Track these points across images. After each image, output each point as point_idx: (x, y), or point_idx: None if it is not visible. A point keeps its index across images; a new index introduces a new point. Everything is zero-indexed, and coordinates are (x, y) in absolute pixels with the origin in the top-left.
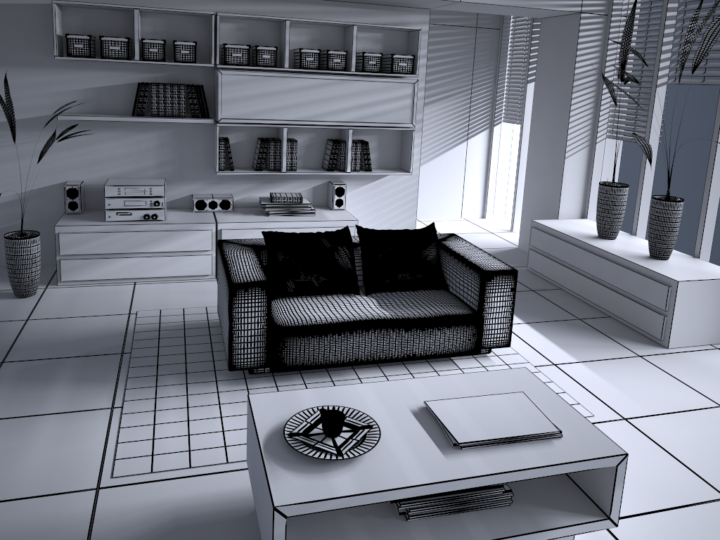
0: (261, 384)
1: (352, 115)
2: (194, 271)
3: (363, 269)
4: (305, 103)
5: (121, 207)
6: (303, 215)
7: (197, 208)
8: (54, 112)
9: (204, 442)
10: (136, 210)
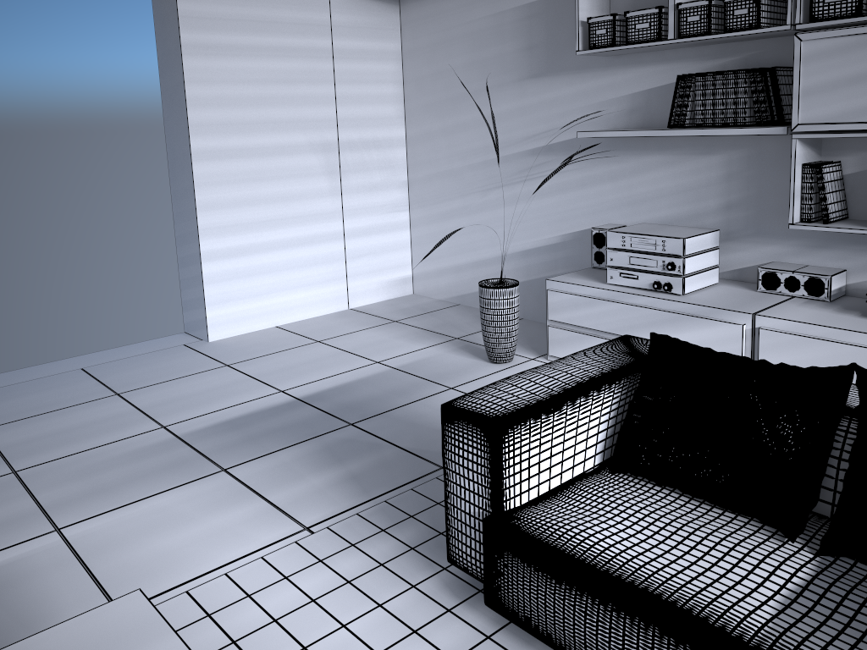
0: (477, 618)
1: None
2: None
3: (842, 484)
4: None
5: (626, 265)
6: None
7: (763, 286)
8: (562, 127)
9: (263, 645)
10: (643, 273)
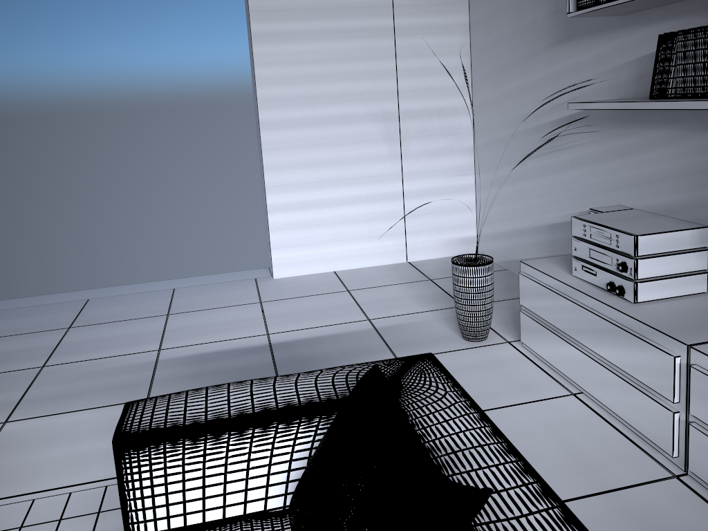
0: None
1: None
2: (645, 428)
3: None
4: None
5: (586, 257)
6: None
7: None
8: (544, 99)
9: None
10: (600, 269)
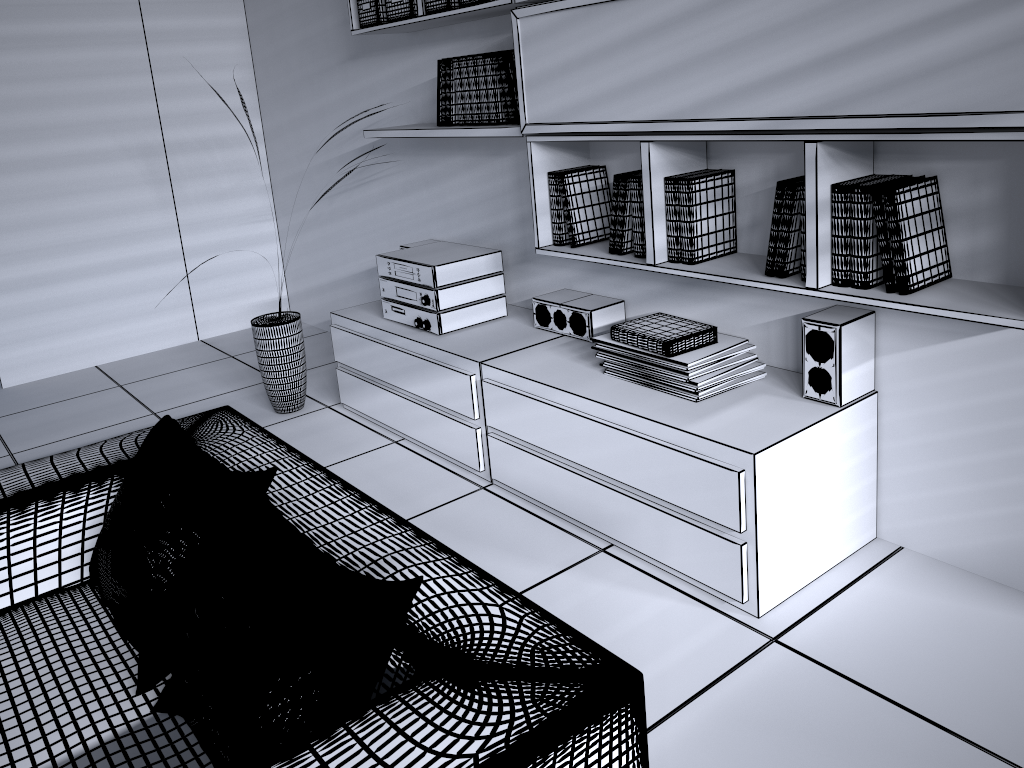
0: None
1: (806, 94)
2: (457, 453)
3: None
4: (676, 66)
5: (395, 297)
6: (670, 392)
7: (538, 321)
8: (337, 127)
9: None
10: (408, 307)
